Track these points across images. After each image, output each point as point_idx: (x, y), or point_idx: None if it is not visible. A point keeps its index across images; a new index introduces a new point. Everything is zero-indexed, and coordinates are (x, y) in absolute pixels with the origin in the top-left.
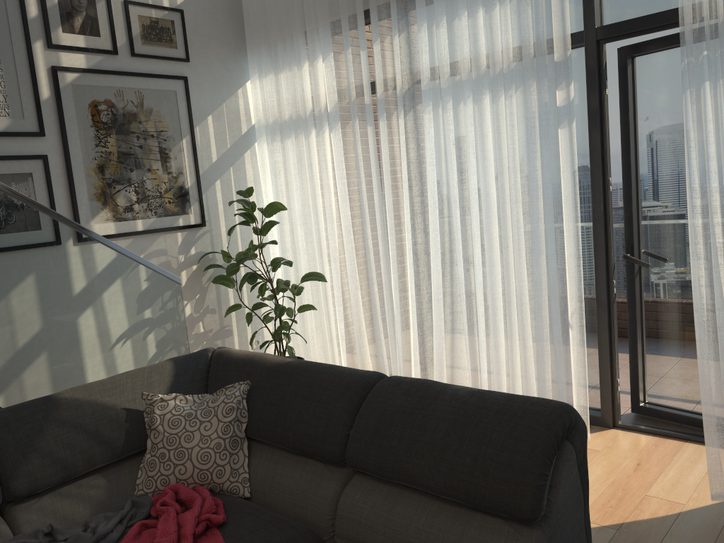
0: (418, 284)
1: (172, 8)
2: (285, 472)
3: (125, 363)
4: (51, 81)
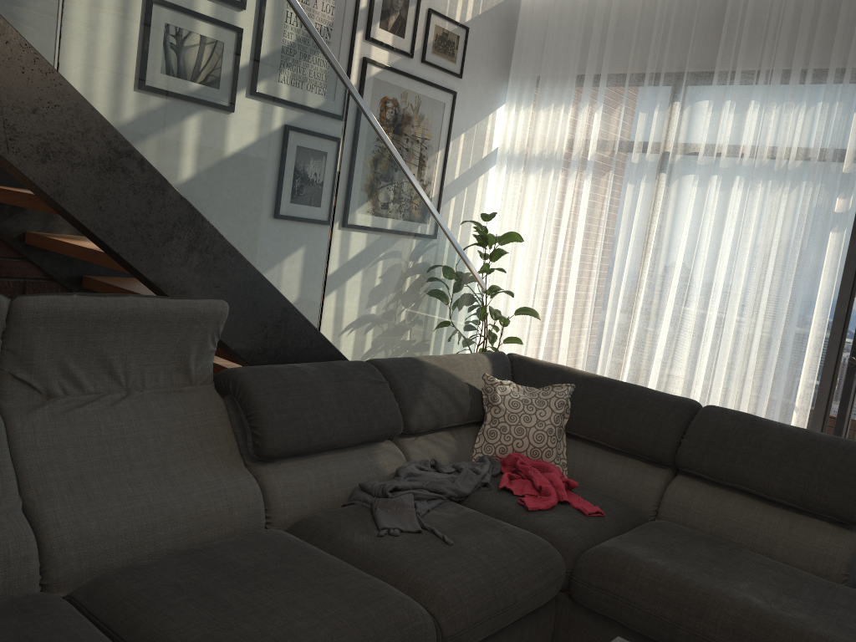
0: (643, 341)
1: (461, 24)
2: (606, 464)
3: (436, 347)
4: (359, 71)
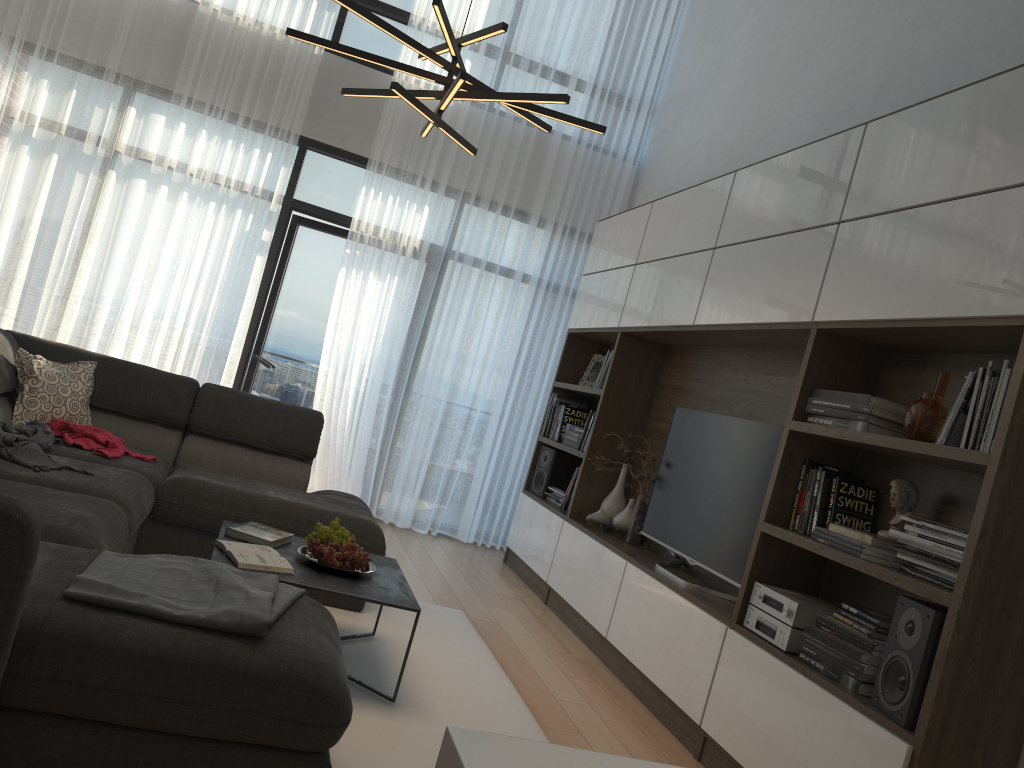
0: (83, 329)
1: None
2: (129, 429)
3: None
4: None
